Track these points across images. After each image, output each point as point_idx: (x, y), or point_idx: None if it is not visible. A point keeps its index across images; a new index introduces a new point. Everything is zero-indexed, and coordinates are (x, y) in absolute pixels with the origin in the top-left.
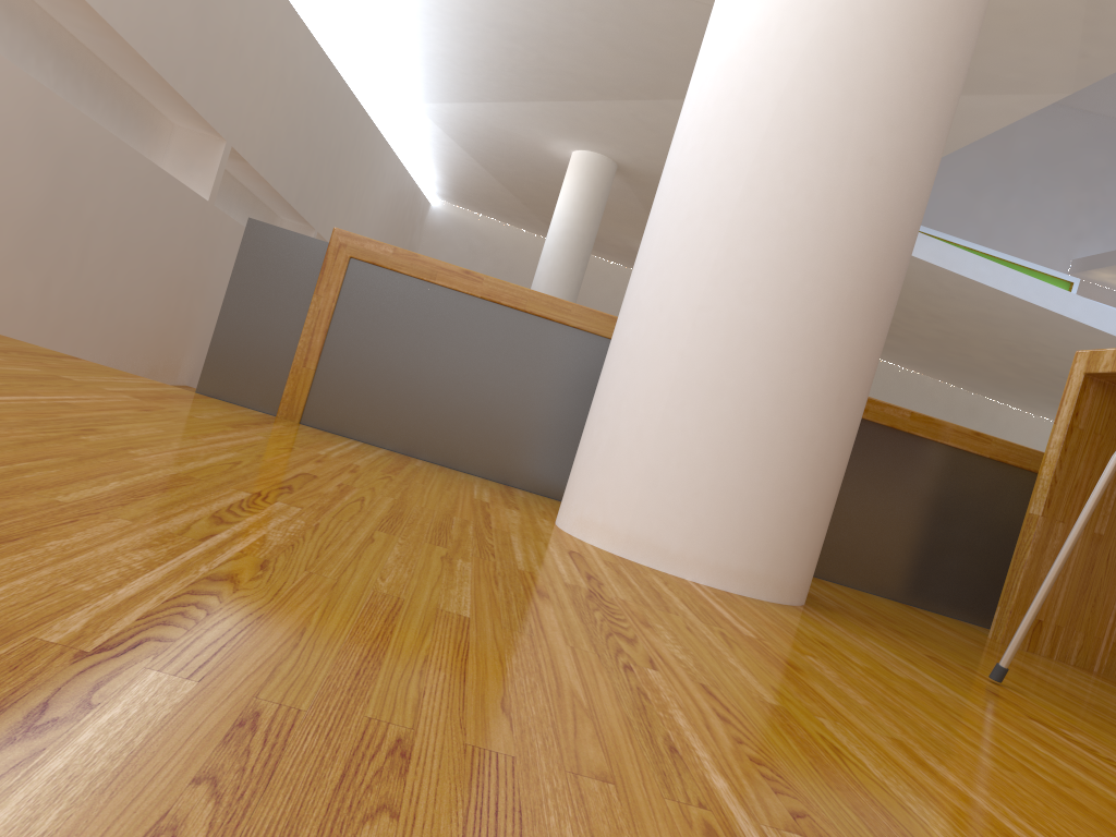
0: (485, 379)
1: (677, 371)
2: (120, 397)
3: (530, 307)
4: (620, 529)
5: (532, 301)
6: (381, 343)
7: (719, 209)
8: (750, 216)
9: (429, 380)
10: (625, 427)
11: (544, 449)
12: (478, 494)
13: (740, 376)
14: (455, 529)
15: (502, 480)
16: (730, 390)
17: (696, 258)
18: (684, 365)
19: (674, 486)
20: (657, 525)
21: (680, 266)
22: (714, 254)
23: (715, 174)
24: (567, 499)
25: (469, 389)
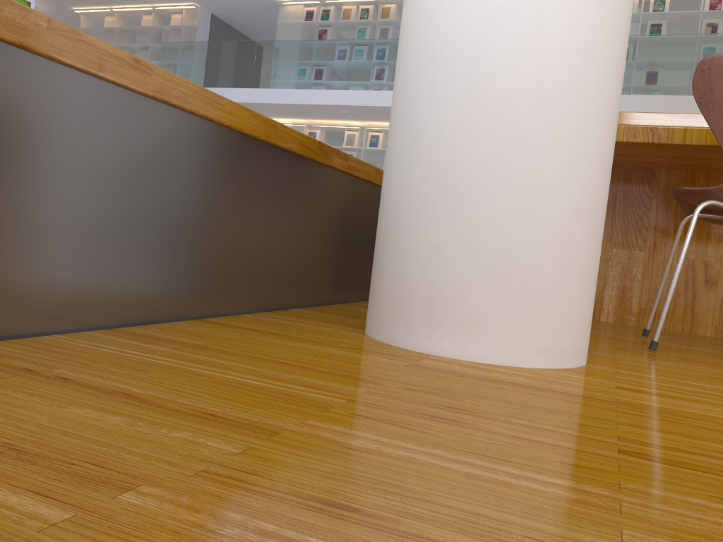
0: (163, 203)
1: (579, 199)
2: (186, 514)
3: (195, 106)
4: (554, 346)
5: (195, 97)
6: (49, 179)
7: (593, 48)
8: (610, 57)
9: (111, 220)
10: (541, 256)
11: (214, 267)
12: (353, 355)
13: (604, 196)
14: (719, 428)
15: (187, 314)
16: (601, 209)
17: (581, 94)
18: (582, 193)
19: (582, 297)
20: (576, 333)
21: (568, 100)
22: (593, 91)
23: (586, 12)
24: (469, 332)
25: (150, 220)
